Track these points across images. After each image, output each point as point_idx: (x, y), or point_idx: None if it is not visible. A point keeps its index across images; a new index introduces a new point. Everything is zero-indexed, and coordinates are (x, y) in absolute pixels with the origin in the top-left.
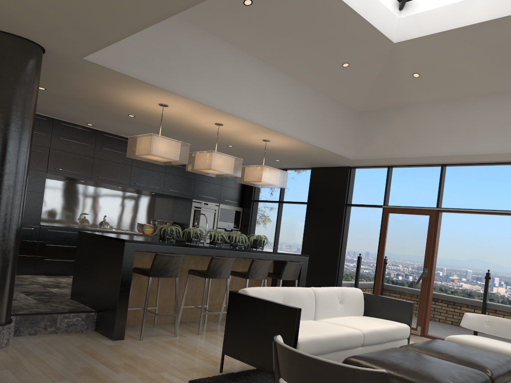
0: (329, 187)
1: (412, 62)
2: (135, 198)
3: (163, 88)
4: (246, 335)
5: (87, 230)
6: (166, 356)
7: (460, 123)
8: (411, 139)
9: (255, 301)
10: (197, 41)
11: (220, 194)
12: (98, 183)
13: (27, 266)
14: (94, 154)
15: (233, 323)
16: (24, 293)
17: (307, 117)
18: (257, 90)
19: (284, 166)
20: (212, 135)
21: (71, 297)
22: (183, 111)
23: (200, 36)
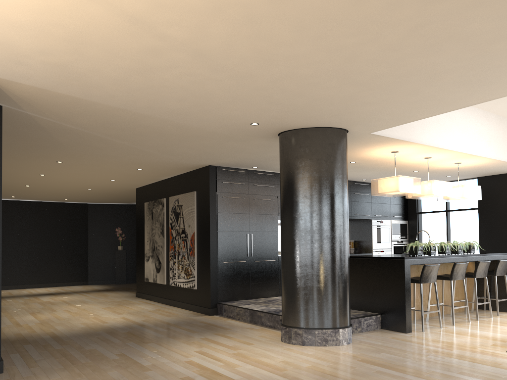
0: (499, 192)
1: None
2: None
3: (411, 141)
4: None
5: None
6: (460, 339)
7: None
8: None
9: None
10: None
11: (390, 212)
12: None
13: (274, 290)
14: None
15: None
16: None
17: (494, 139)
18: (462, 127)
19: (449, 180)
20: (409, 166)
21: None
22: (406, 153)
23: None
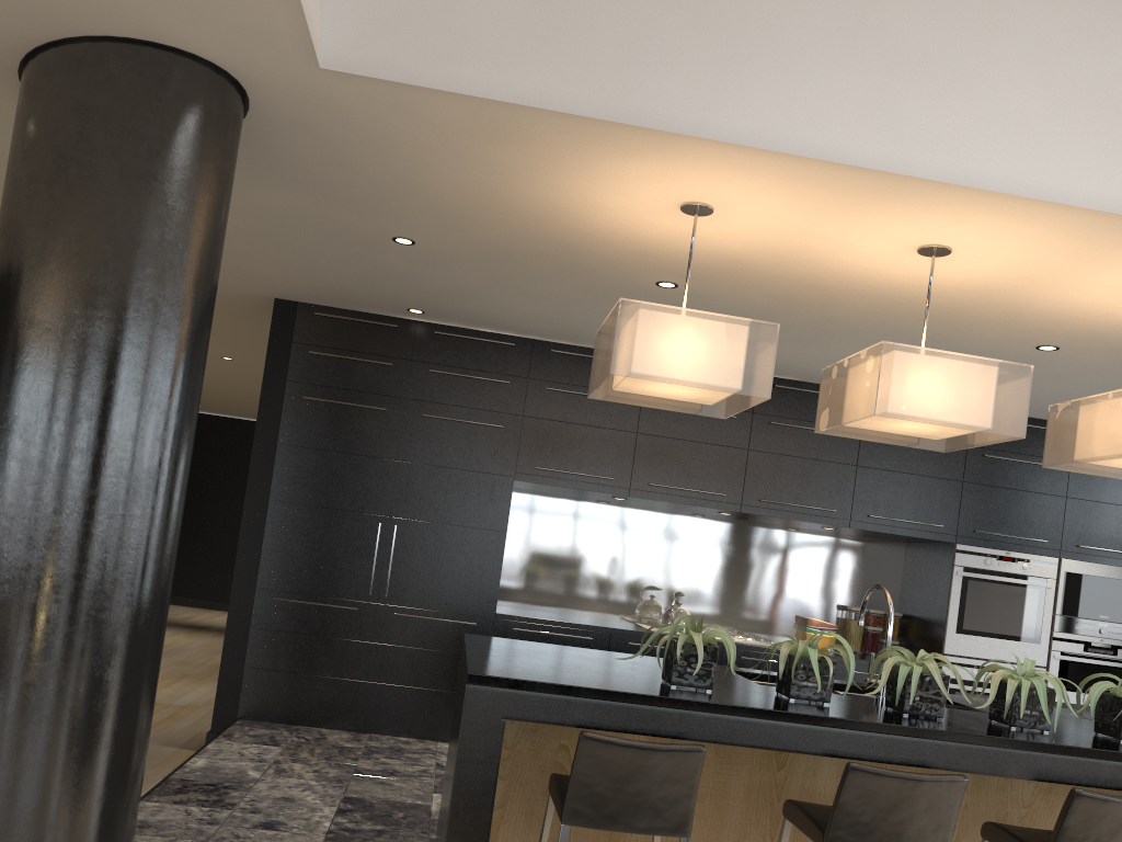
0: None
1: None
2: (783, 543)
3: (623, 121)
4: None
5: (617, 631)
6: None
7: None
8: None
9: None
10: None
11: (1061, 527)
12: (657, 502)
13: None
14: (637, 423)
15: None
16: (340, 806)
17: None
18: (1072, 71)
19: None
20: (951, 311)
21: (435, 840)
22: (779, 222)
23: None
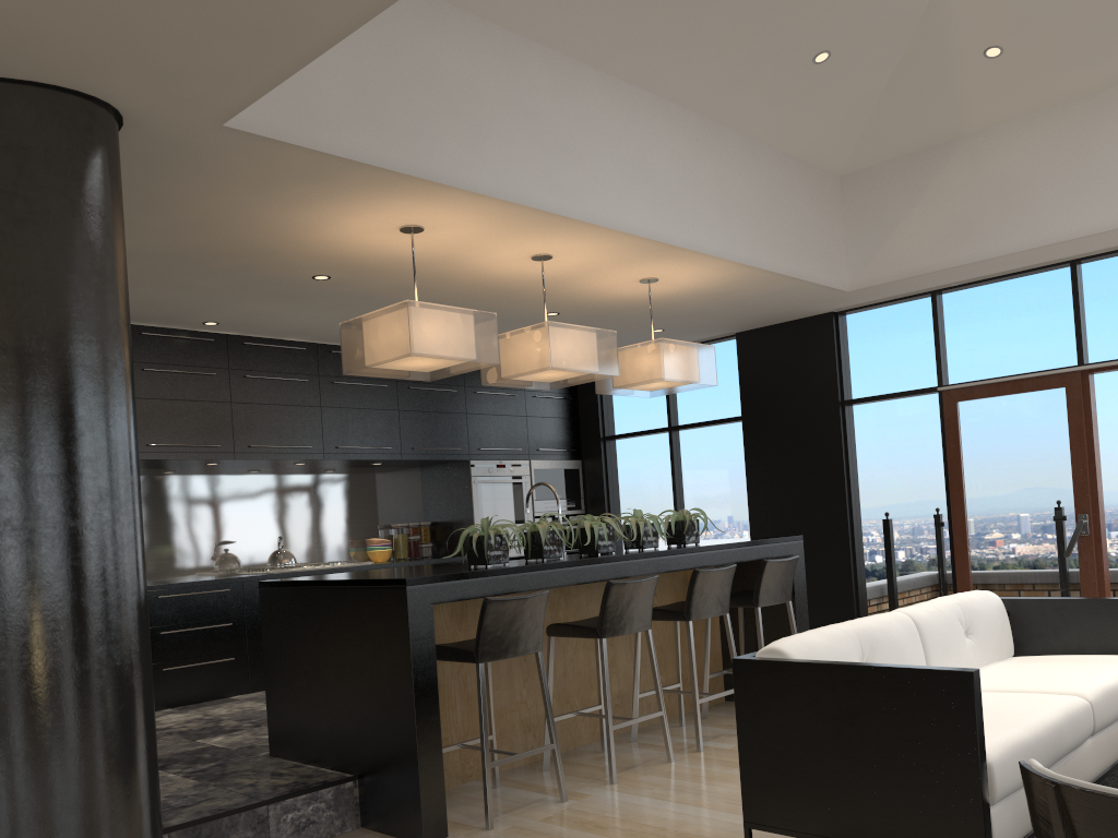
0: (790, 370)
1: (986, 19)
2: (335, 483)
3: (422, 176)
4: (815, 768)
5: (248, 578)
6: None
7: (1116, 150)
8: (994, 214)
9: (823, 673)
10: (478, 48)
11: (527, 438)
12: (251, 462)
13: None
14: (230, 394)
15: (763, 744)
16: None
17: (740, 205)
18: (626, 154)
19: None
20: (514, 292)
21: (273, 753)
22: (459, 239)
23: (482, 35)
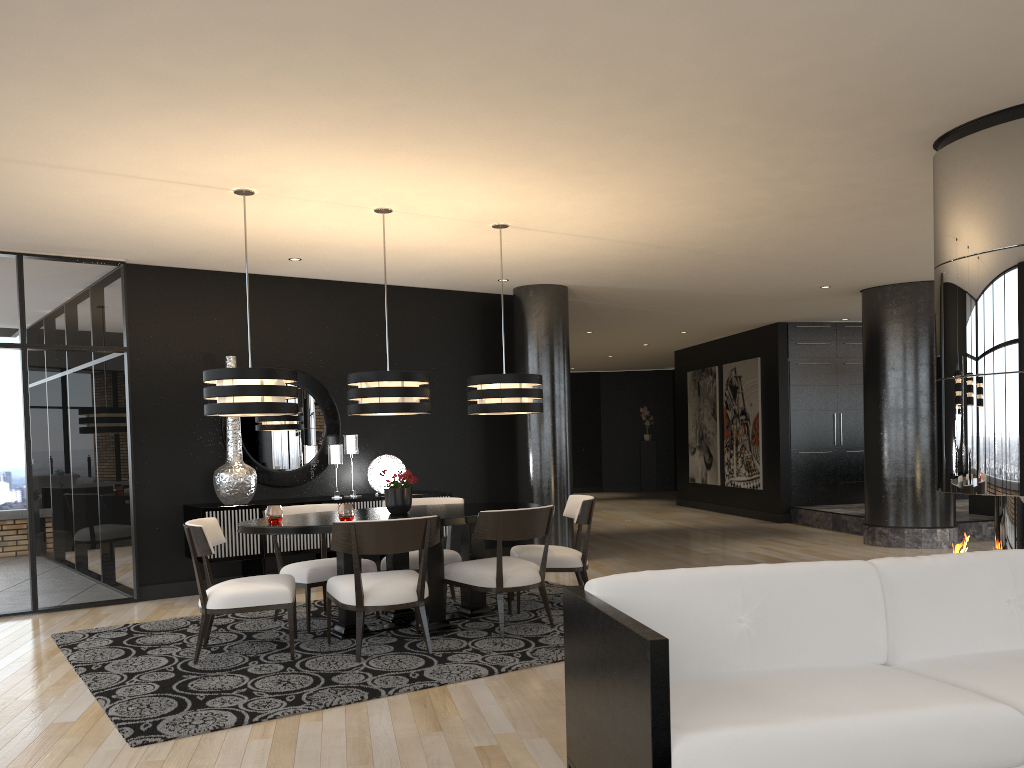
0: None
1: None
2: None
3: None
4: None
5: None
6: None
7: None
8: None
9: None
10: None
11: None
12: None
13: None
14: None
15: None
16: None
17: None
18: None
19: None
20: None
21: (970, 512)
22: None
23: None
